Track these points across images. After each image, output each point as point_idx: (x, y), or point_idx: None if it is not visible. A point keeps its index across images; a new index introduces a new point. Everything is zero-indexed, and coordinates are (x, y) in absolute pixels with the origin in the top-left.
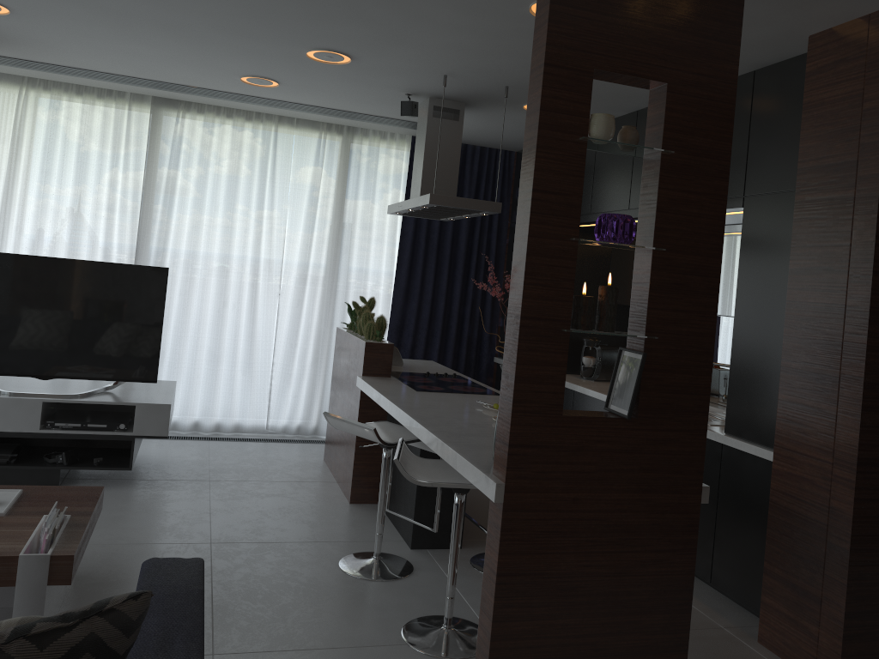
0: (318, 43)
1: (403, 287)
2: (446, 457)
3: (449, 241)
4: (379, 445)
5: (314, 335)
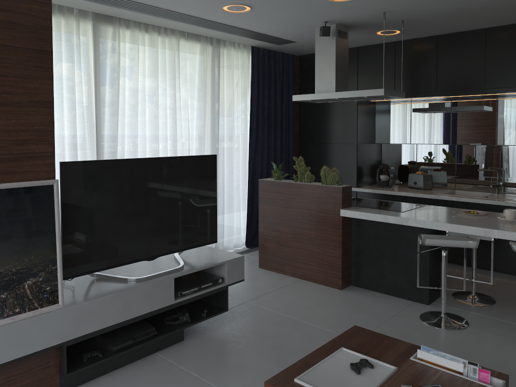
0: None
1: (254, 146)
2: None
3: (273, 114)
4: (350, 250)
5: None
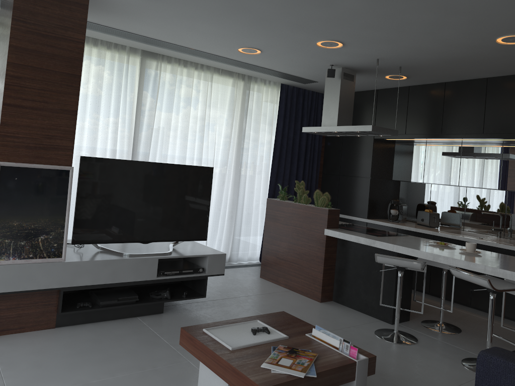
0: (339, 37)
1: (275, 171)
2: (502, 275)
3: (297, 145)
4: (333, 267)
5: (228, 202)
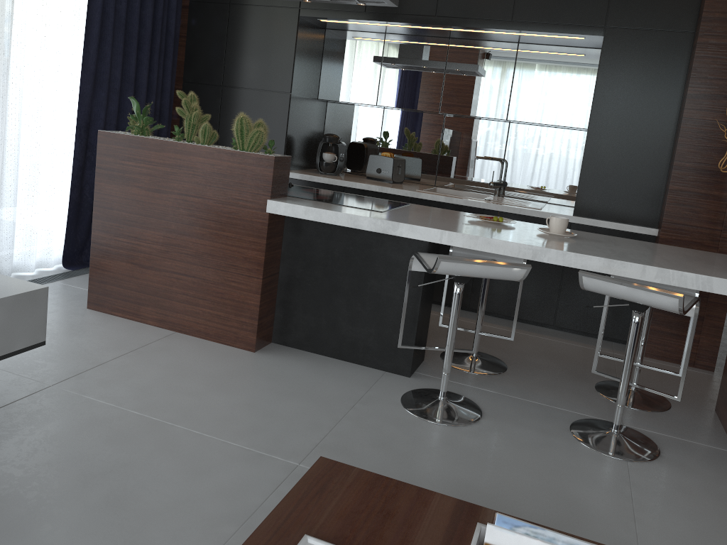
0: None
1: (93, 71)
2: (678, 282)
3: (137, 16)
4: (276, 278)
5: None
